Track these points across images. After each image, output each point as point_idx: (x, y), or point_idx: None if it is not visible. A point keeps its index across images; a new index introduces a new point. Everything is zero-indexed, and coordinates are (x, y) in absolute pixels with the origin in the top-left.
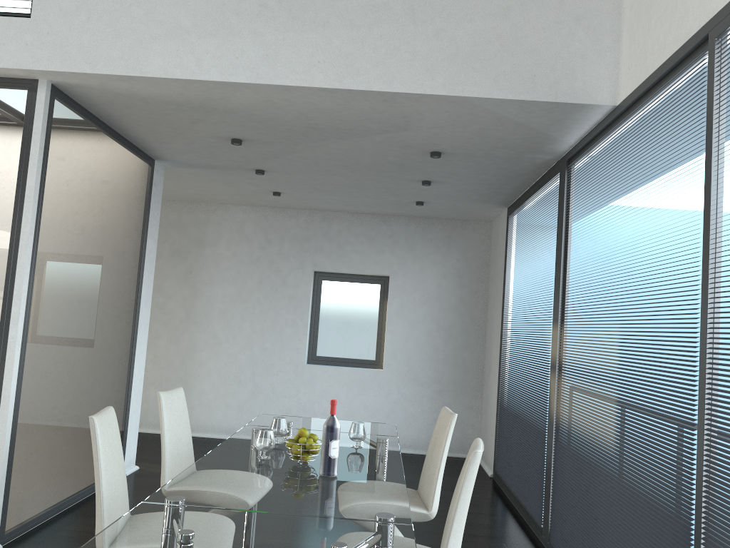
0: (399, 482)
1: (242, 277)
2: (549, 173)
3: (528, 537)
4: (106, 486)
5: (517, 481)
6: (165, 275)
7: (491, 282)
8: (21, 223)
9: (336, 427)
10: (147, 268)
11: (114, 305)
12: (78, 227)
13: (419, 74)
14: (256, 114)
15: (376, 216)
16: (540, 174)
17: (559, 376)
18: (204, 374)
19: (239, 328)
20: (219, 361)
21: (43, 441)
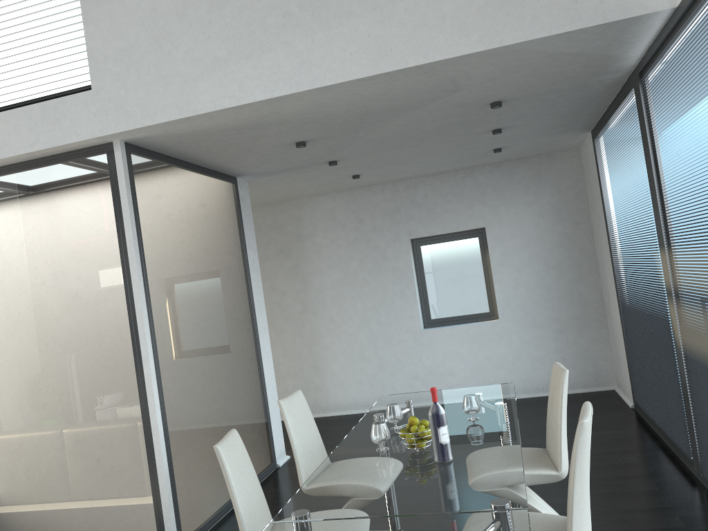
0: (515, 457)
1: (344, 260)
2: (623, 89)
3: (679, 471)
4: (242, 506)
5: (658, 412)
6: (275, 274)
7: (591, 210)
8: (129, 273)
9: (441, 414)
10: (254, 277)
11: (231, 320)
12: (181, 260)
13: (453, 36)
14: (309, 117)
15: (459, 172)
16: (614, 93)
17: (677, 303)
18: (331, 357)
19: (353, 309)
20: (342, 343)
21: (197, 455)
